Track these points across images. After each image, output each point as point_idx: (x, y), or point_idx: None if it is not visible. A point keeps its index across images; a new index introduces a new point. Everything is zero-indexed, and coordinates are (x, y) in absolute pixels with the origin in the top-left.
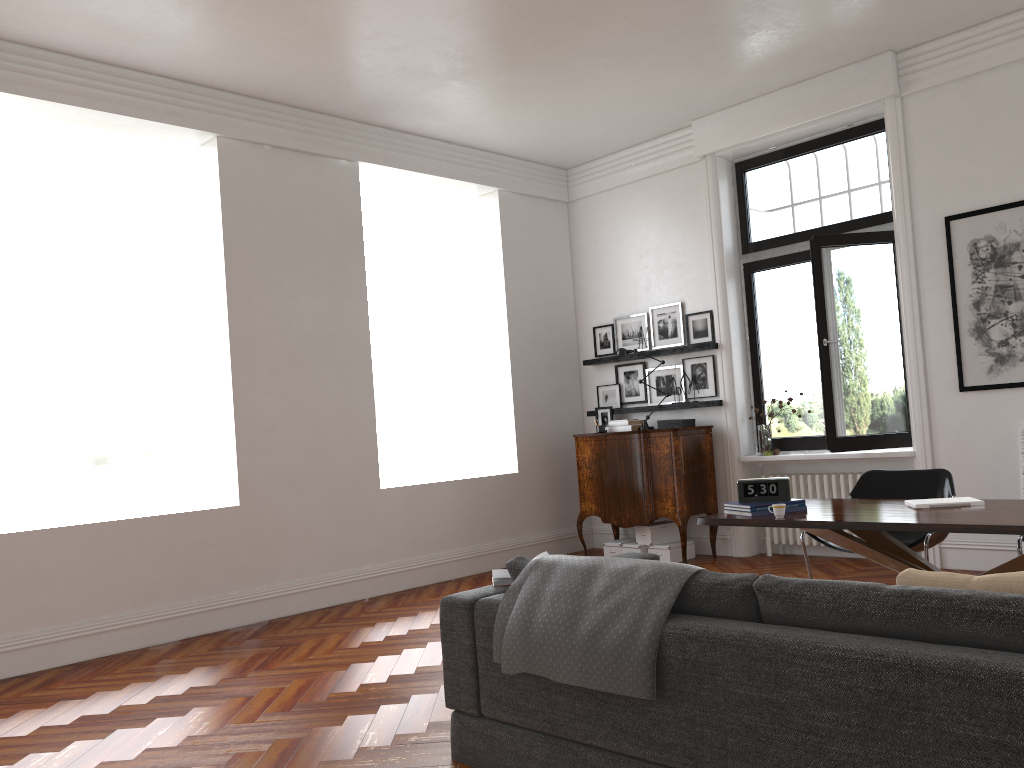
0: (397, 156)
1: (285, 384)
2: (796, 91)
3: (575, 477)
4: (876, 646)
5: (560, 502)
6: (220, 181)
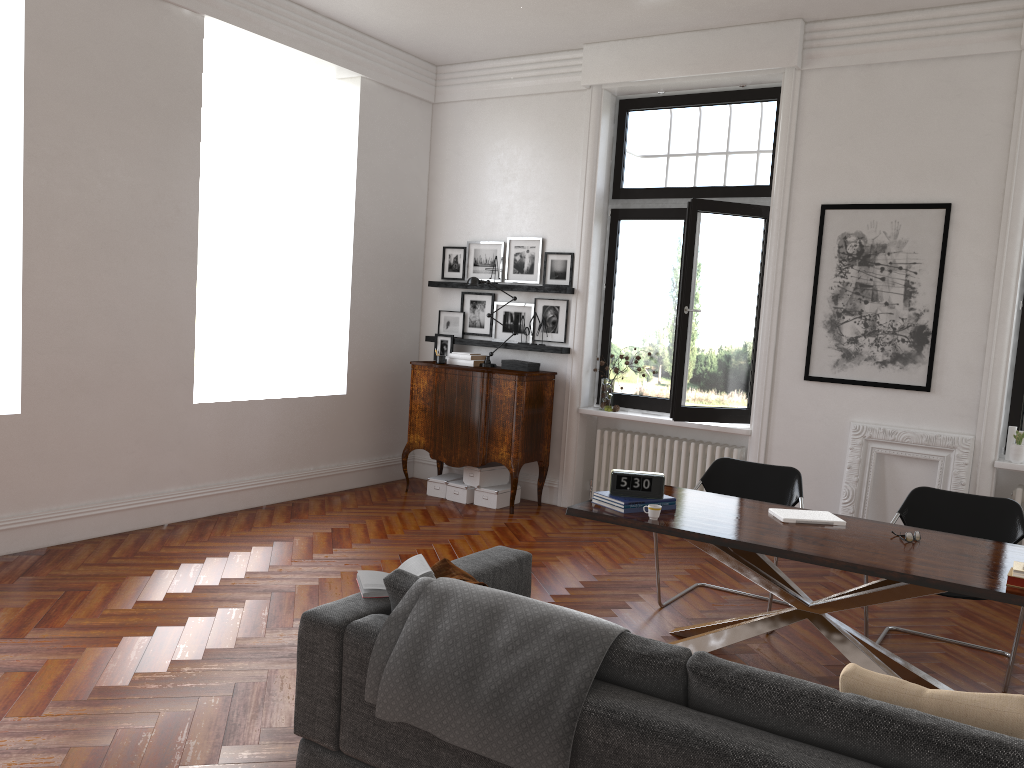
0: (252, 17)
1: (90, 274)
2: (699, 39)
3: (404, 403)
4: None
5: (385, 428)
6: (26, 9)
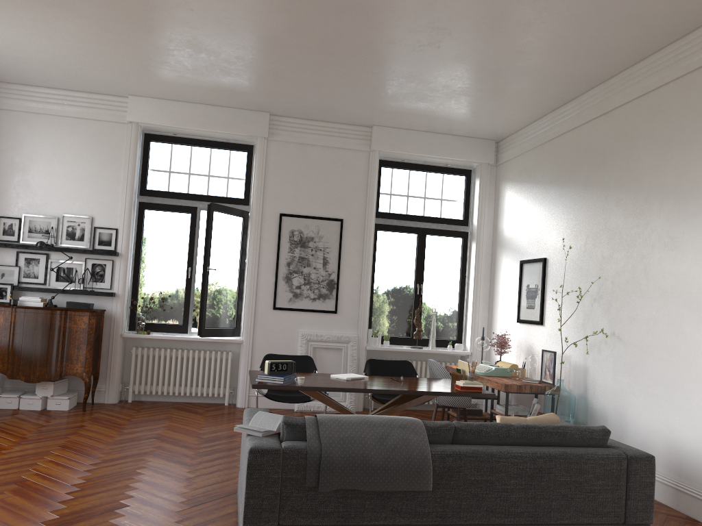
0: None
1: None
2: (210, 110)
3: None
4: (528, 449)
5: None
6: None
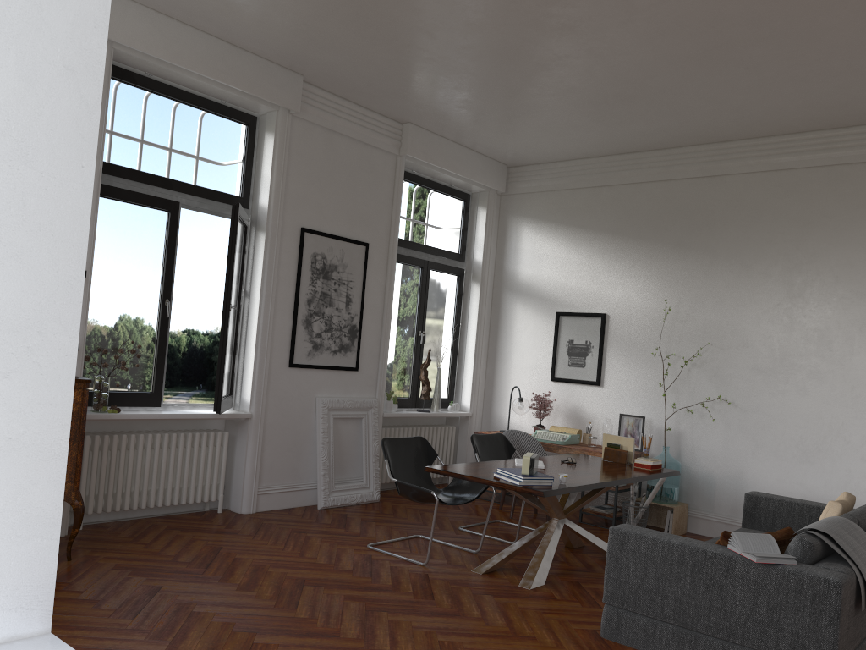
0: None
1: None
2: (230, 51)
3: None
4: None
5: None
6: None
